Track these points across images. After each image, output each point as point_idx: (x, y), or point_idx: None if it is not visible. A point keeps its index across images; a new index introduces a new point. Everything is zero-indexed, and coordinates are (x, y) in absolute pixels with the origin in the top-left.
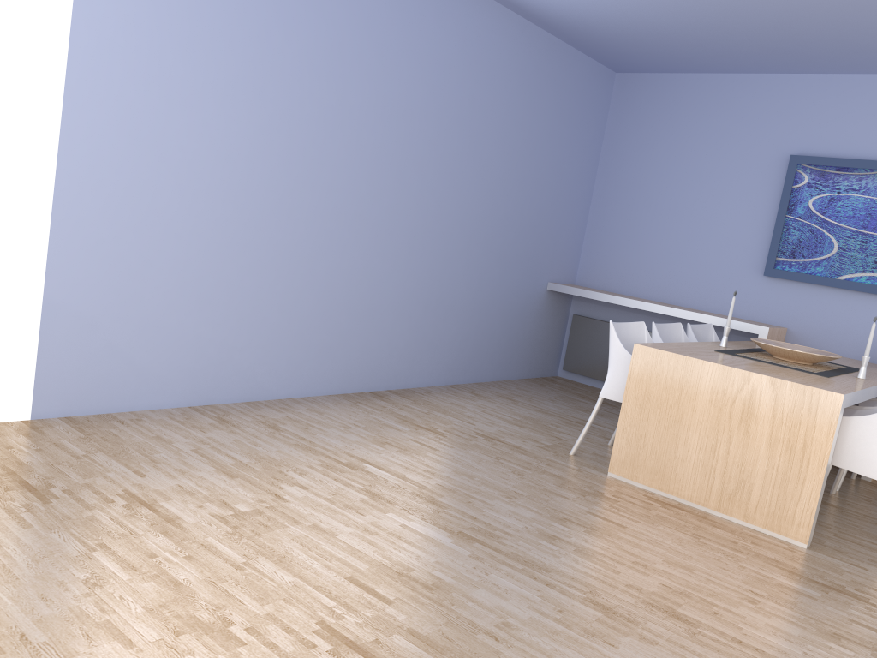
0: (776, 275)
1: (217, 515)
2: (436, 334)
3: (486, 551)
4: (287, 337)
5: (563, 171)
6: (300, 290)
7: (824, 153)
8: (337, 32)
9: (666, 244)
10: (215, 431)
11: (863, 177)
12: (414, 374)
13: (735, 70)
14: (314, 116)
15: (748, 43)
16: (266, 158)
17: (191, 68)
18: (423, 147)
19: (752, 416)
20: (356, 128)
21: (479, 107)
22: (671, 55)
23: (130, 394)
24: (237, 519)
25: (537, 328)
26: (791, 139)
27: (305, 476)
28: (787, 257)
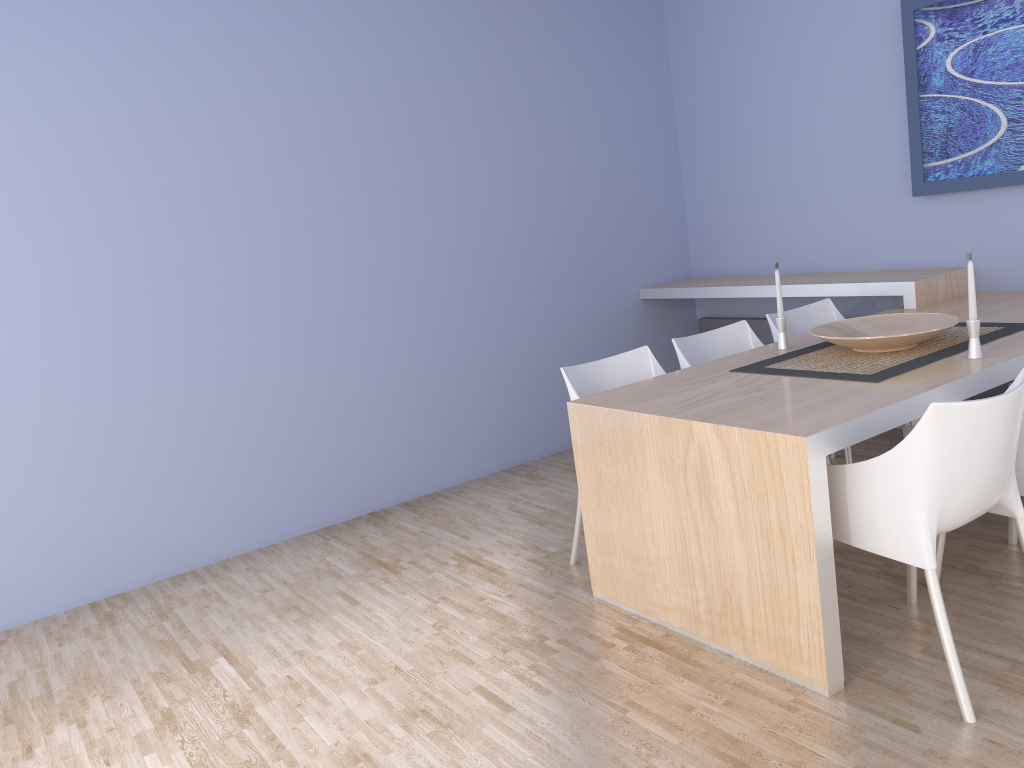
0: (930, 191)
1: None
2: (458, 412)
3: None
4: (209, 484)
5: (610, 137)
6: (206, 423)
7: None
8: (136, 101)
9: (782, 189)
10: (77, 640)
11: None
12: (441, 471)
13: None
14: (143, 212)
15: None
16: (88, 286)
17: None
18: (340, 190)
19: (711, 490)
20: (217, 203)
21: (417, 107)
22: None
23: None
24: None
25: None
26: None
27: (107, 702)
28: (938, 159)
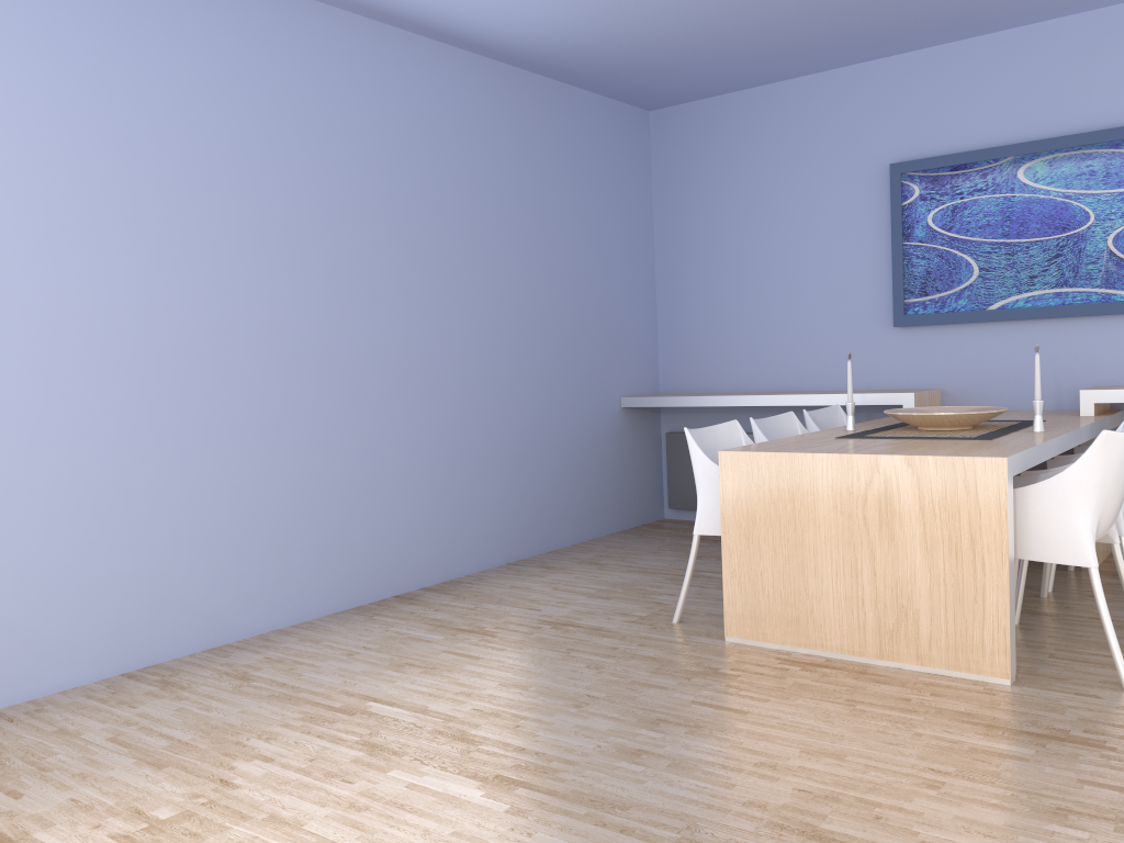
0: (909, 323)
1: (121, 834)
2: (476, 498)
3: (533, 797)
4: (253, 546)
5: (607, 249)
6: (258, 477)
7: (931, 153)
8: (234, 124)
9: (762, 315)
10: (151, 702)
11: (988, 172)
12: (457, 559)
13: (794, 74)
14: (226, 239)
15: (795, 32)
16: (166, 308)
17: (23, 207)
18: (398, 254)
19: (894, 516)
20: (293, 245)
21: (466, 187)
22: (707, 71)
23: (24, 676)
24: (151, 834)
25: (620, 461)
26: (886, 144)
27: (273, 742)
28: (918, 296)
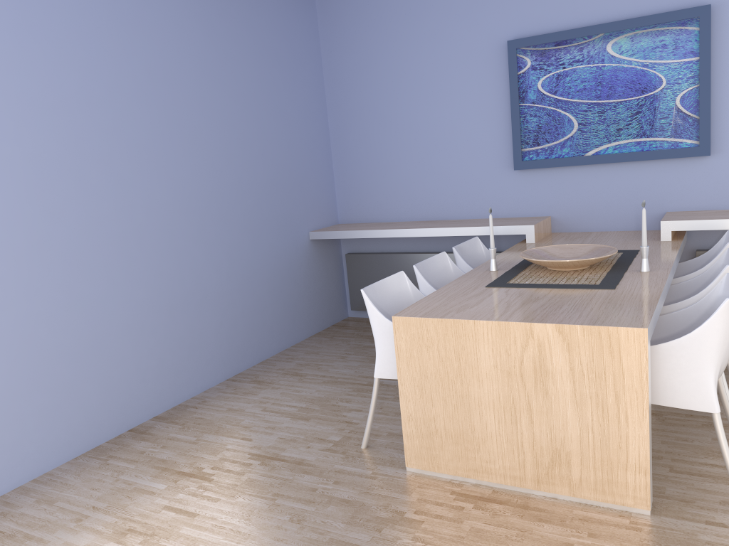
0: (526, 167)
1: None
2: (195, 334)
3: None
4: None
5: (289, 116)
6: None
7: (539, 31)
8: None
9: (413, 162)
10: None
11: (584, 46)
12: (183, 386)
13: None
14: None
15: None
16: None
17: None
18: (101, 139)
19: (547, 374)
20: None
21: (161, 74)
22: None
23: None
24: None
25: (312, 281)
26: (504, 24)
27: None
28: (532, 146)
